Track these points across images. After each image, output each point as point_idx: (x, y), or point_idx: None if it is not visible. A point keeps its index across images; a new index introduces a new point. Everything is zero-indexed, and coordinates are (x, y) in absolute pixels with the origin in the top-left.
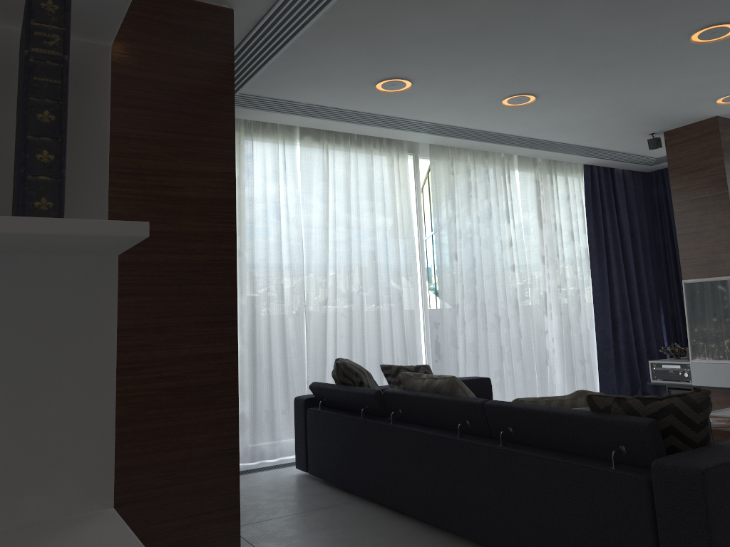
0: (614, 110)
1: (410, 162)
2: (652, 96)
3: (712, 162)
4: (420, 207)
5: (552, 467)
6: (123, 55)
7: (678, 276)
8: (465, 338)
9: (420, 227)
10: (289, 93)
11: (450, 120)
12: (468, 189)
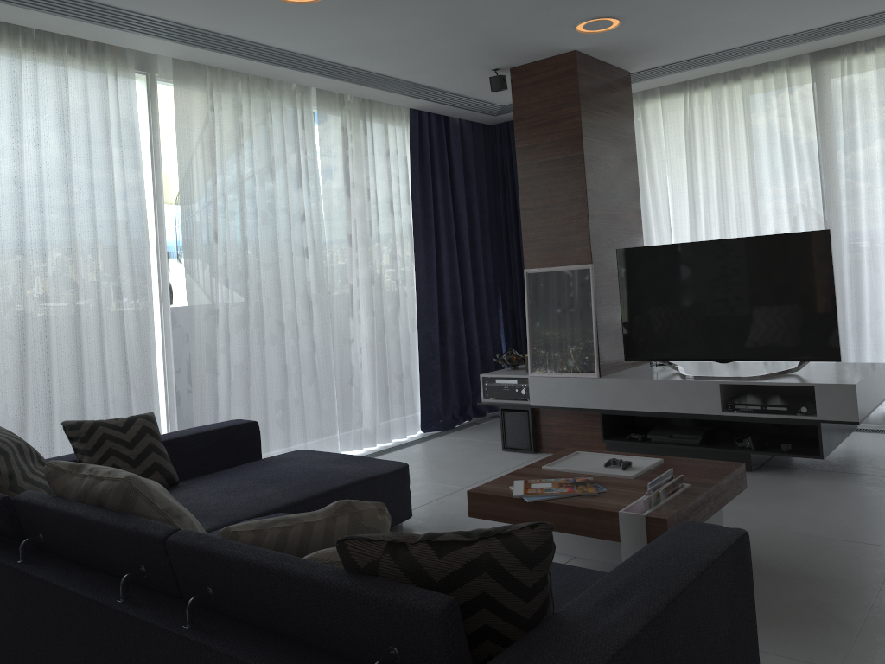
0: (445, 27)
1: (142, 85)
2: (496, 9)
3: (567, 113)
4: (159, 159)
5: None
6: None
7: (521, 260)
8: (229, 359)
9: (159, 191)
10: None
11: (196, 18)
12: (237, 135)
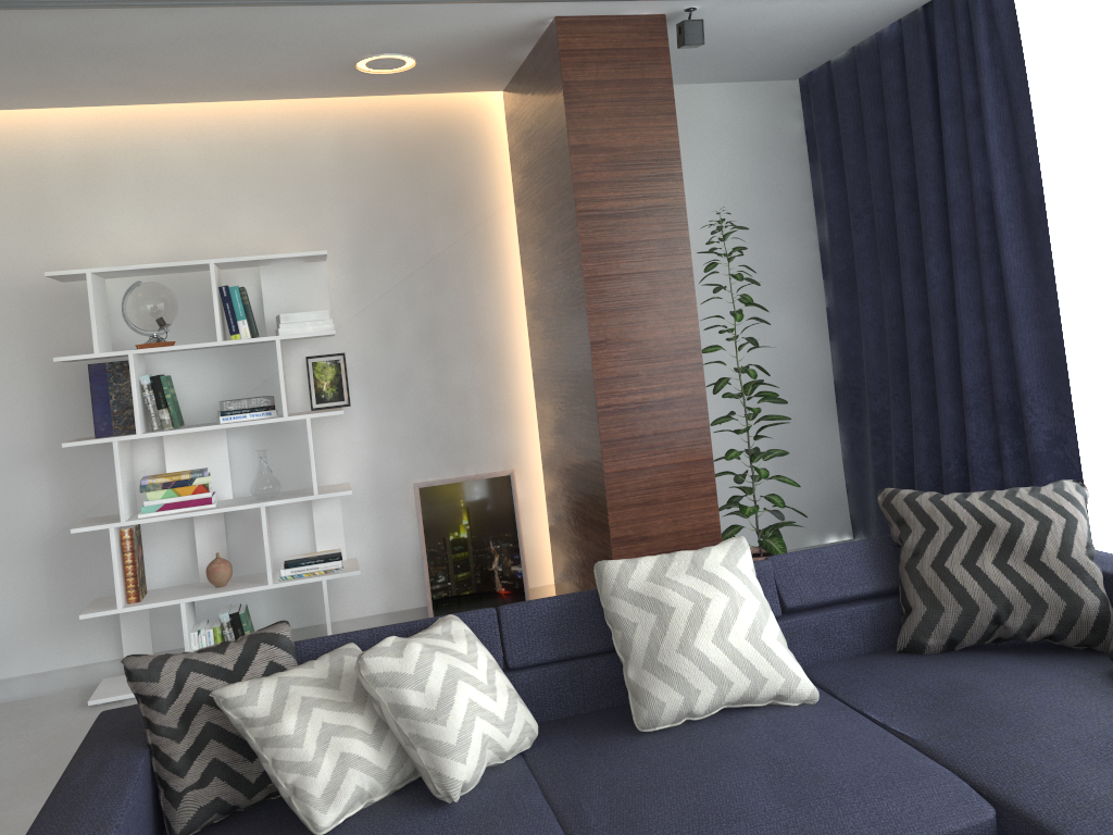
0: None
1: None
2: None
3: None
4: None
5: None
6: (534, 137)
7: None
8: None
9: None
10: None
11: None
12: None
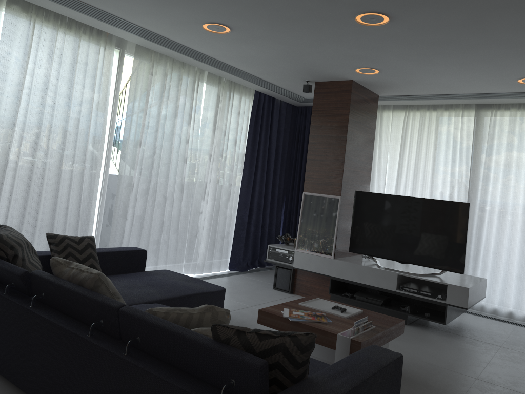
0: (286, 57)
1: (116, 55)
2: (316, 54)
3: (342, 112)
4: (118, 96)
5: (167, 389)
6: None
7: (299, 184)
8: (134, 212)
9: (114, 113)
10: None
11: (157, 29)
12: (162, 90)
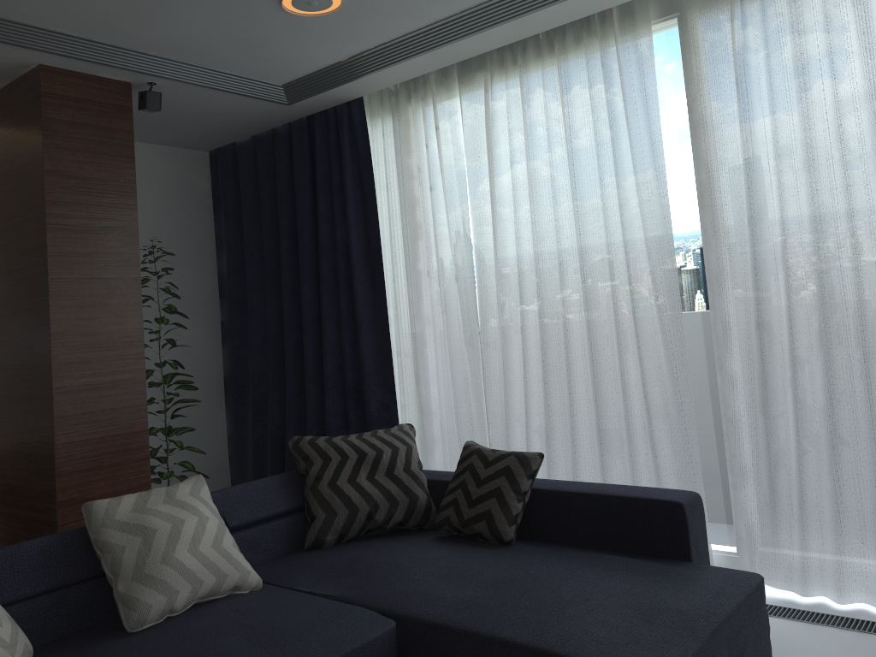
0: None
1: (677, 32)
2: None
3: None
4: (698, 120)
5: None
6: None
7: None
8: (794, 398)
9: (700, 162)
10: (301, 63)
11: None
12: (792, 46)
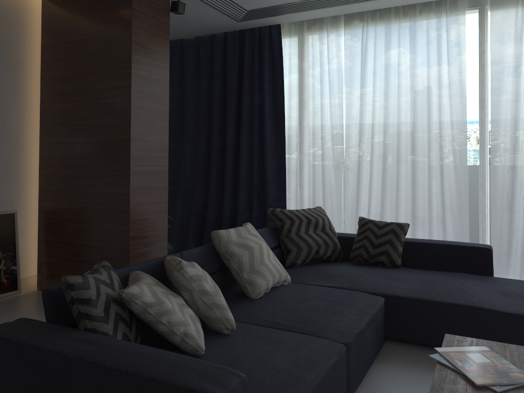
0: None
1: (476, 16)
2: None
3: None
4: (484, 63)
5: None
6: (84, 28)
7: None
8: None
9: (483, 85)
10: None
11: None
12: None
